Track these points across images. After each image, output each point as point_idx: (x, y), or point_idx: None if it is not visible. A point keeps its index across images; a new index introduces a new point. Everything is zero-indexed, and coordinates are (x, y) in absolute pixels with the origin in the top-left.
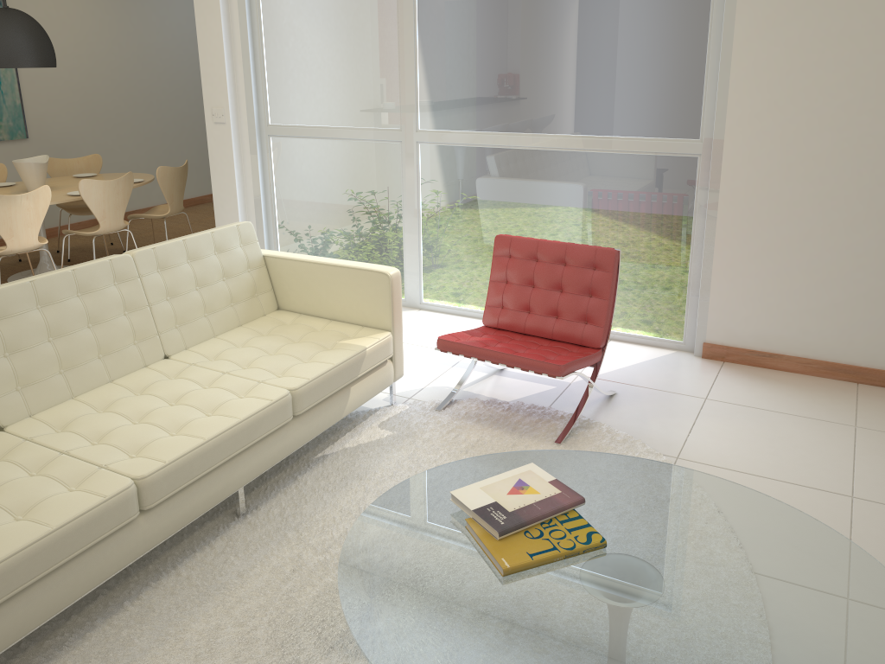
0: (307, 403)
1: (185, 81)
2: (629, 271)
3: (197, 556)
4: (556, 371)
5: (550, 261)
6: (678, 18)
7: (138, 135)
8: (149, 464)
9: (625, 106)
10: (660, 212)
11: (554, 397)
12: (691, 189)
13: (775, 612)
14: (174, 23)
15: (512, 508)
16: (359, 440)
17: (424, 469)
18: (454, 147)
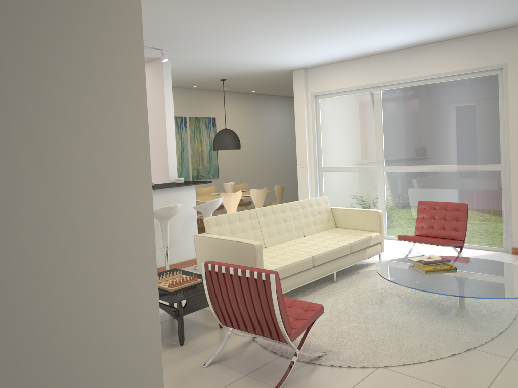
0: (354, 249)
1: (274, 155)
2: (476, 219)
3: (324, 288)
4: (443, 243)
5: (440, 209)
6: (487, 120)
7: (256, 177)
8: (313, 253)
9: (469, 153)
10: (487, 193)
11: None
12: (500, 184)
13: (506, 278)
14: (271, 131)
15: (427, 260)
16: (370, 269)
17: None
18: (399, 172)
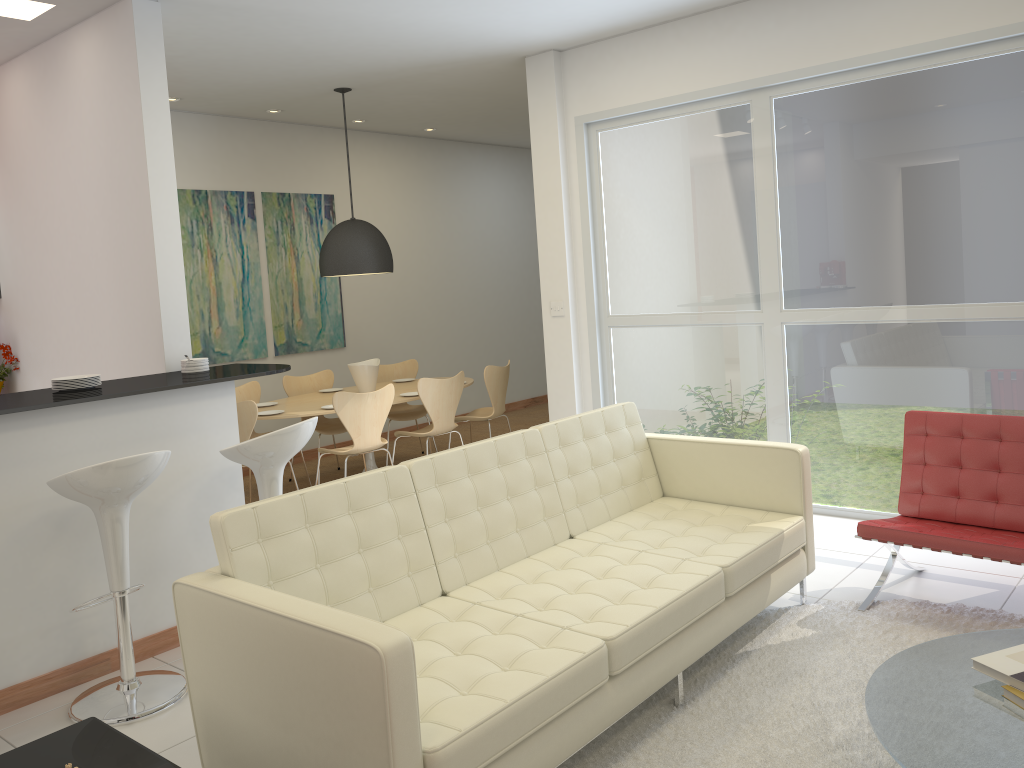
0: (736, 584)
1: (485, 287)
2: None
3: (648, 741)
4: (1020, 556)
5: (981, 437)
6: None
7: (441, 342)
8: (611, 627)
9: None
10: None
11: (1001, 600)
12: None
13: None
14: (476, 230)
15: None
16: (781, 638)
17: (872, 668)
18: (826, 325)
